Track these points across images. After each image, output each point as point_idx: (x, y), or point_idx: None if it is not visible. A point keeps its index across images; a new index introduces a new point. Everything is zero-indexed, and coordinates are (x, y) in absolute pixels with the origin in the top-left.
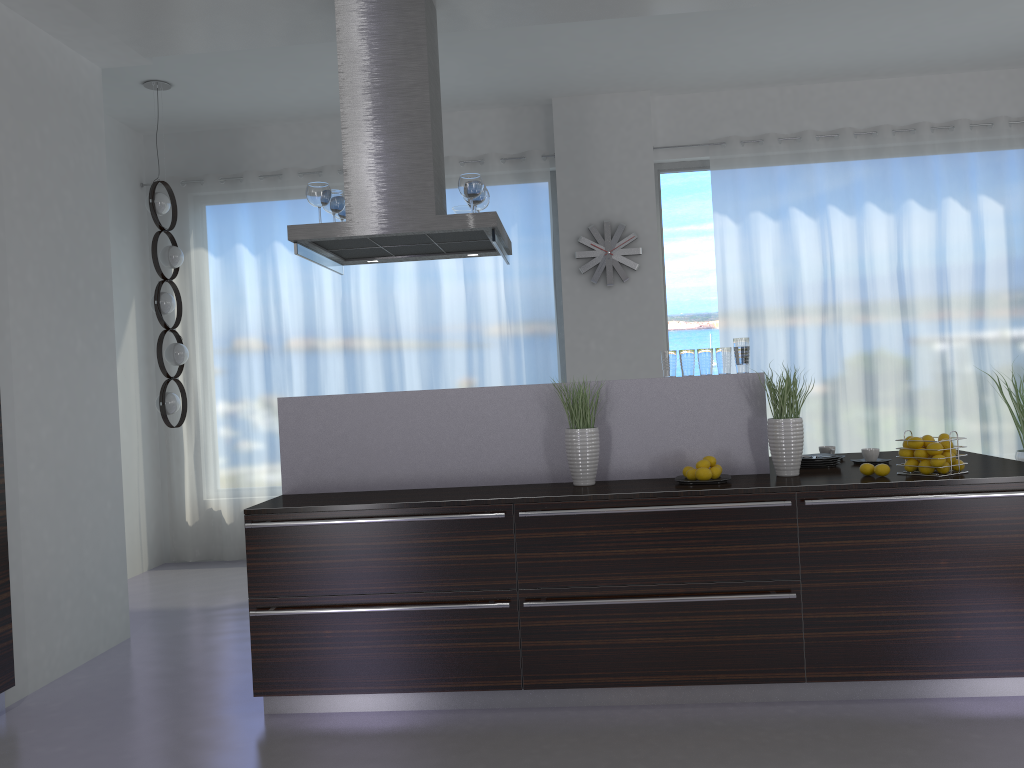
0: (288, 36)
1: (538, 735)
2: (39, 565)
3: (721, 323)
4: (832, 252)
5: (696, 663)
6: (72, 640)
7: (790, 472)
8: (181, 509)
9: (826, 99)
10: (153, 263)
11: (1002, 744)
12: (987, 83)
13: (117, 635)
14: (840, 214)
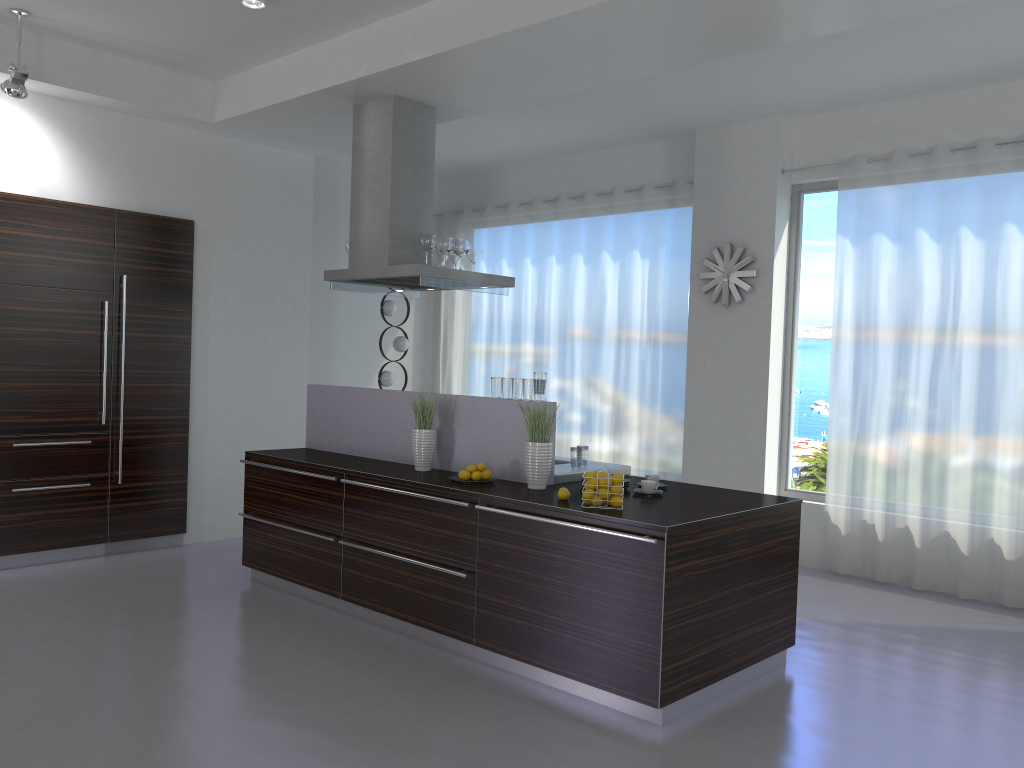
0: None
1: (314, 625)
2: (220, 469)
3: (832, 348)
4: (959, 278)
5: (419, 610)
6: None
7: (530, 485)
8: None
9: (974, 106)
10: None
11: (499, 717)
12: None
13: None
14: (970, 236)
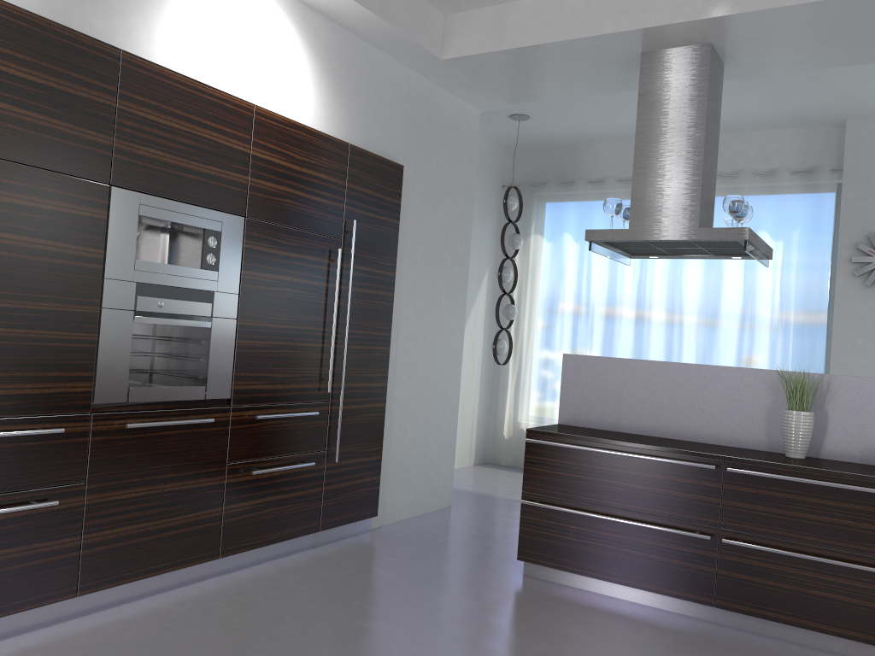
0: (608, 87)
1: (717, 643)
2: (400, 443)
3: None
4: None
5: (871, 626)
6: (414, 497)
7: None
8: (501, 425)
9: None
10: (500, 245)
11: None
12: None
13: (443, 502)
14: None
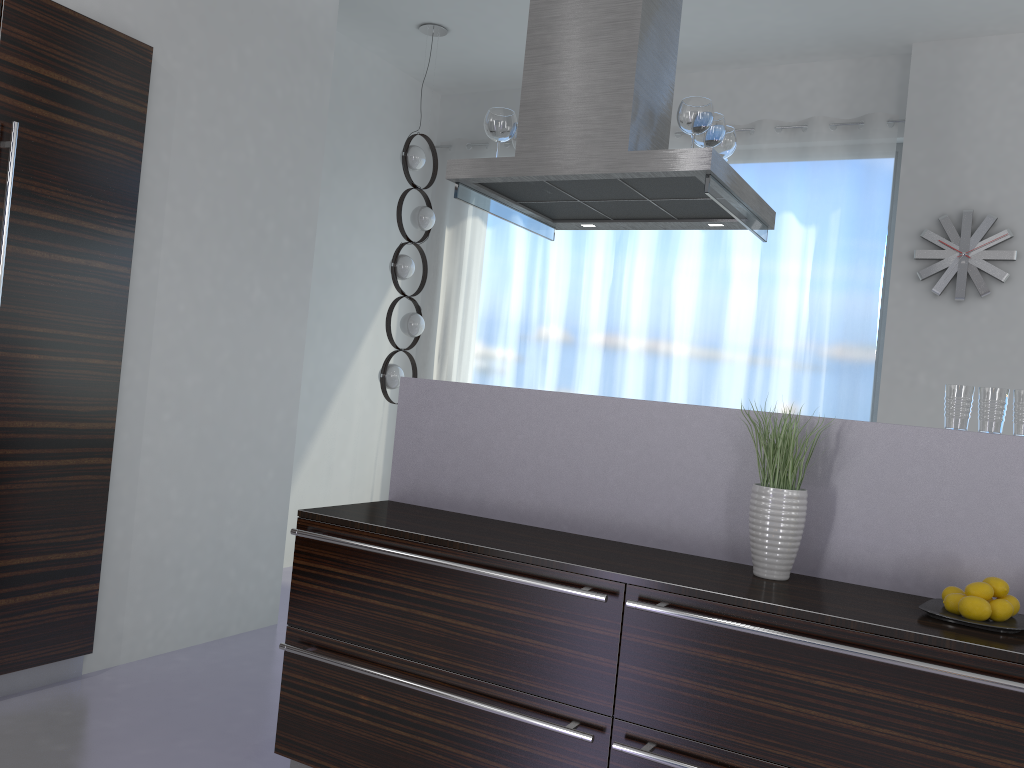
0: None
1: None
2: (158, 525)
3: None
4: None
5: None
6: (192, 614)
7: None
8: None
9: None
10: (397, 222)
11: None
12: None
13: (258, 619)
14: None
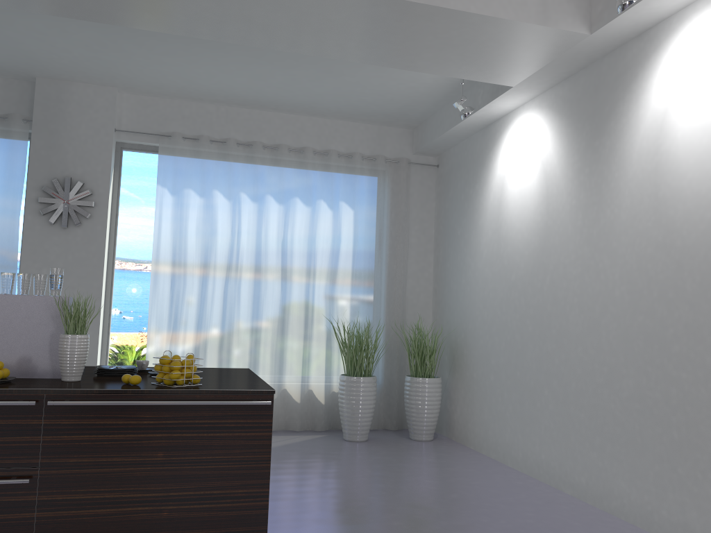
0: None
1: None
2: None
3: (153, 266)
4: (240, 225)
5: None
6: None
7: (70, 378)
8: None
9: (248, 120)
10: None
11: None
12: (352, 130)
13: None
14: (248, 200)
